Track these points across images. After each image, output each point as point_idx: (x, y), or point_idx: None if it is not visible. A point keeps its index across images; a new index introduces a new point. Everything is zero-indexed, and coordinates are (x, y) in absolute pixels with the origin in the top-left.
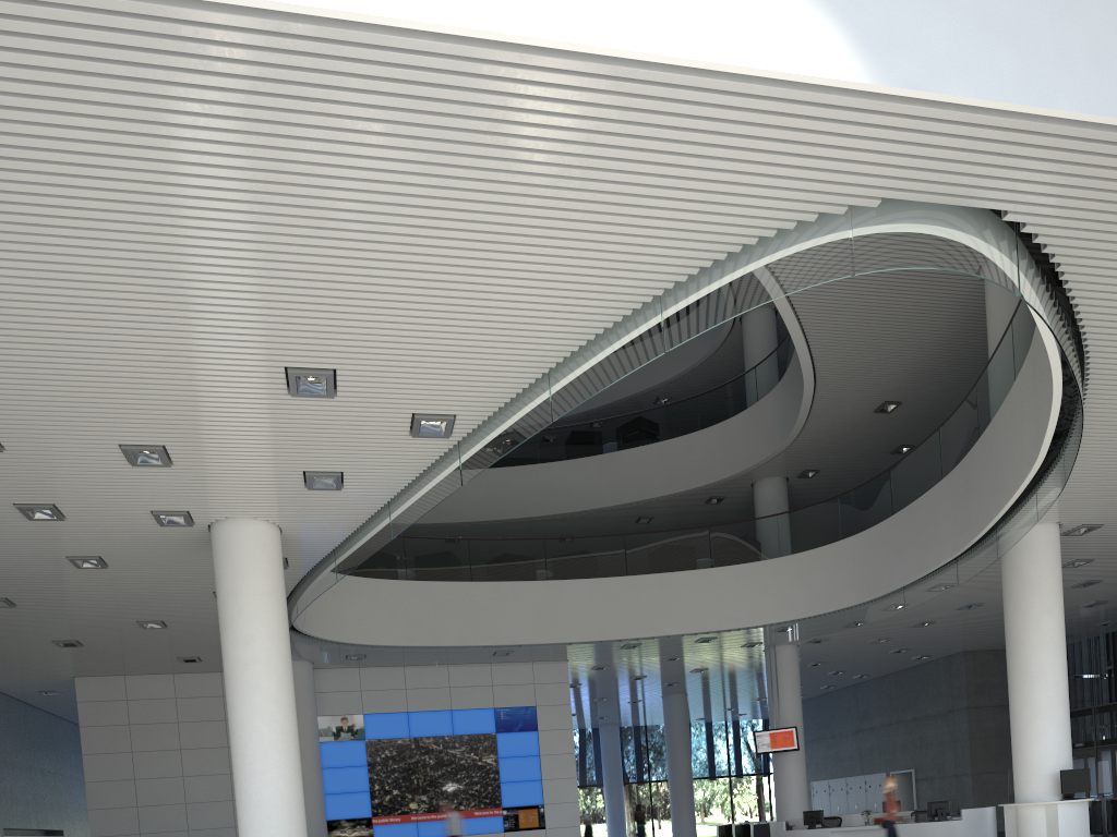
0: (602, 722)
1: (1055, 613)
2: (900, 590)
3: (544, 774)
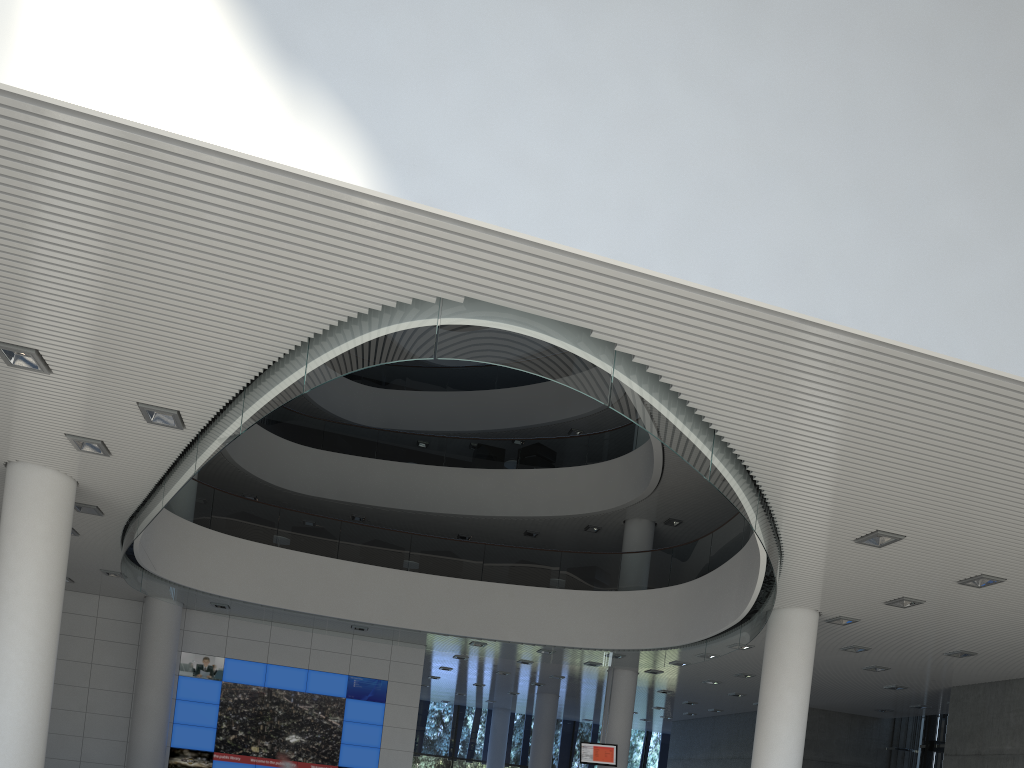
0: (494, 705)
1: (799, 690)
2: (704, 641)
3: (384, 743)
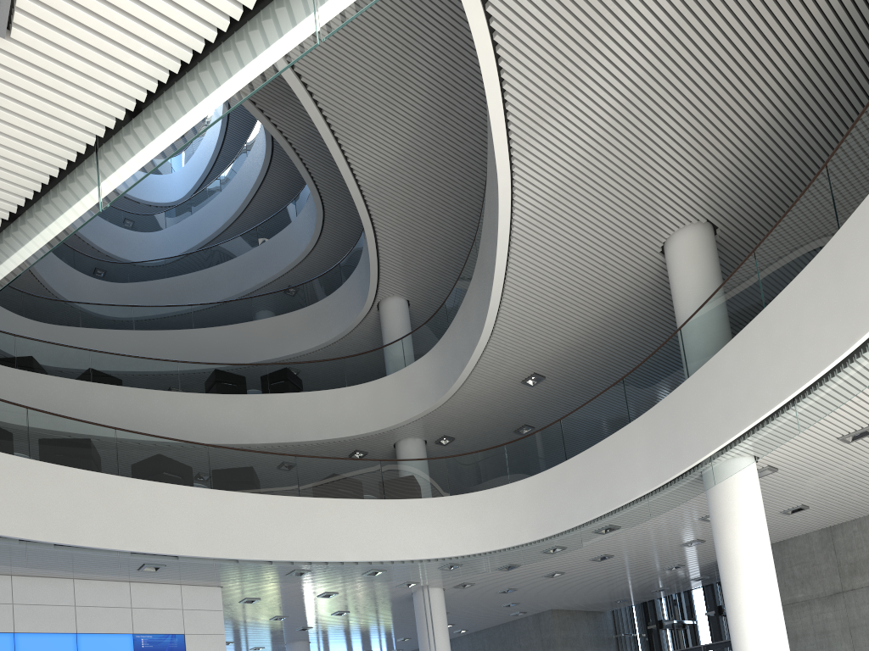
0: None
1: (767, 538)
2: (576, 528)
3: None
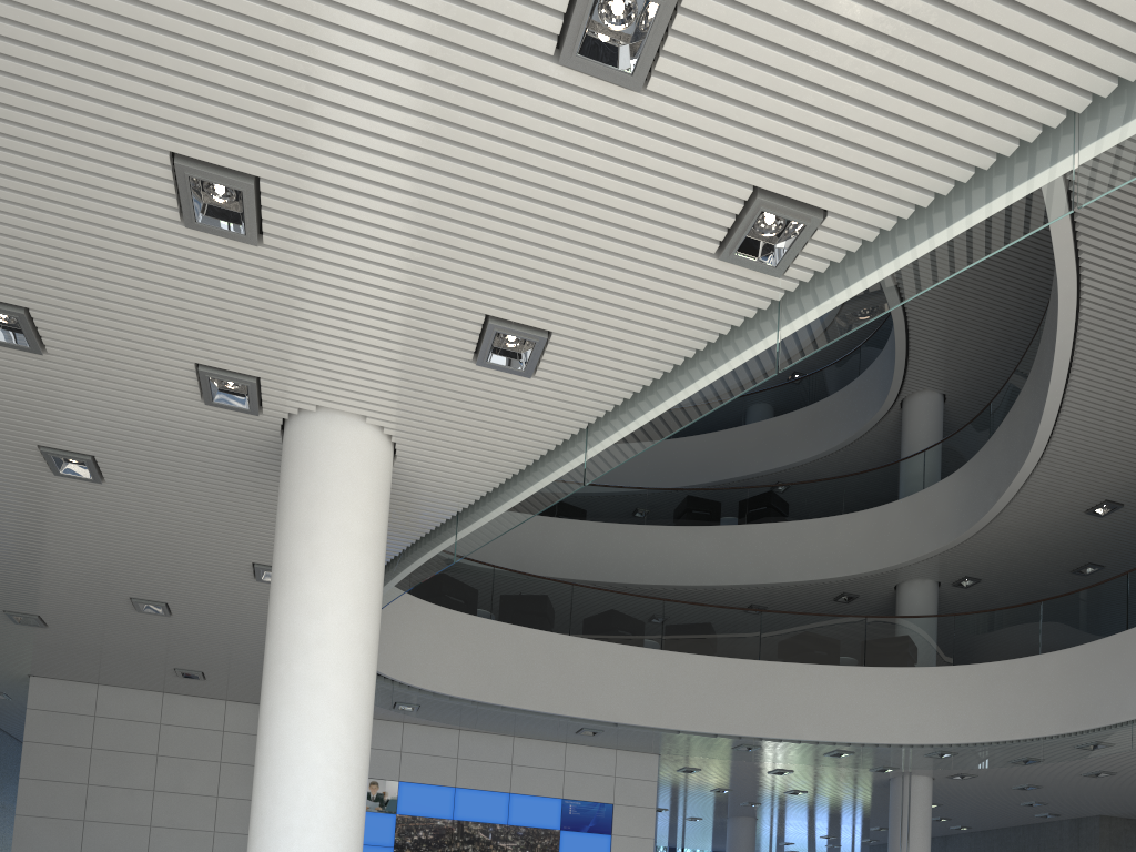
0: None
1: None
2: (1126, 723)
3: None
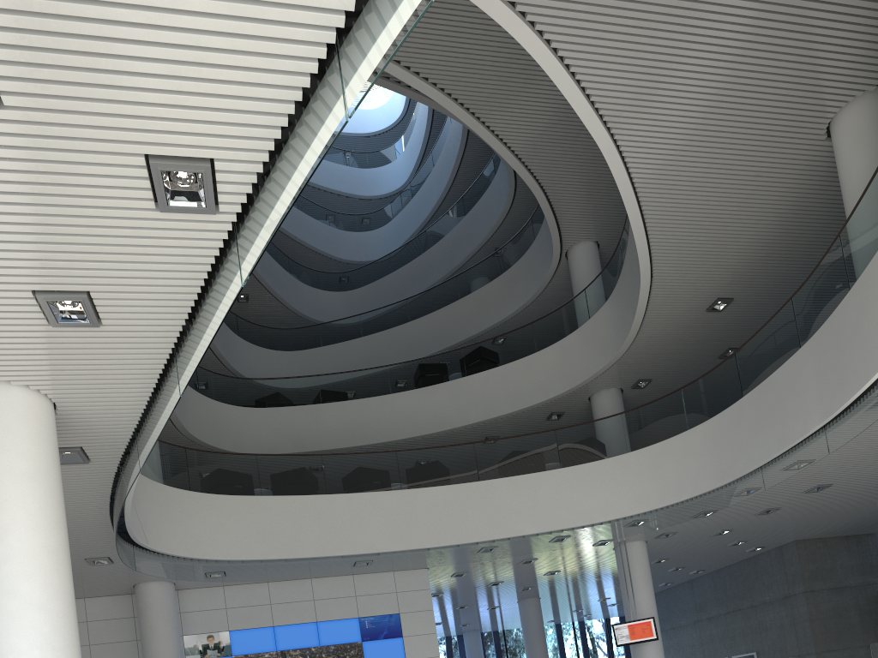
0: (465, 628)
1: None
2: (757, 470)
3: None
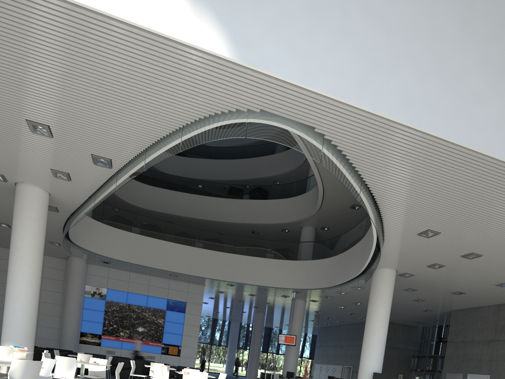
0: (232, 318)
1: (386, 306)
2: (340, 285)
3: (184, 332)
